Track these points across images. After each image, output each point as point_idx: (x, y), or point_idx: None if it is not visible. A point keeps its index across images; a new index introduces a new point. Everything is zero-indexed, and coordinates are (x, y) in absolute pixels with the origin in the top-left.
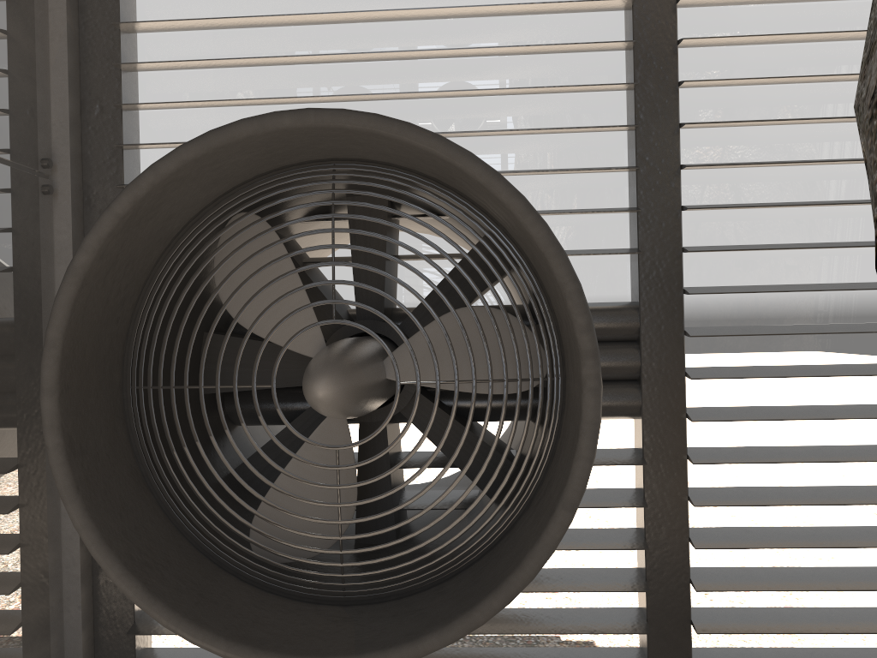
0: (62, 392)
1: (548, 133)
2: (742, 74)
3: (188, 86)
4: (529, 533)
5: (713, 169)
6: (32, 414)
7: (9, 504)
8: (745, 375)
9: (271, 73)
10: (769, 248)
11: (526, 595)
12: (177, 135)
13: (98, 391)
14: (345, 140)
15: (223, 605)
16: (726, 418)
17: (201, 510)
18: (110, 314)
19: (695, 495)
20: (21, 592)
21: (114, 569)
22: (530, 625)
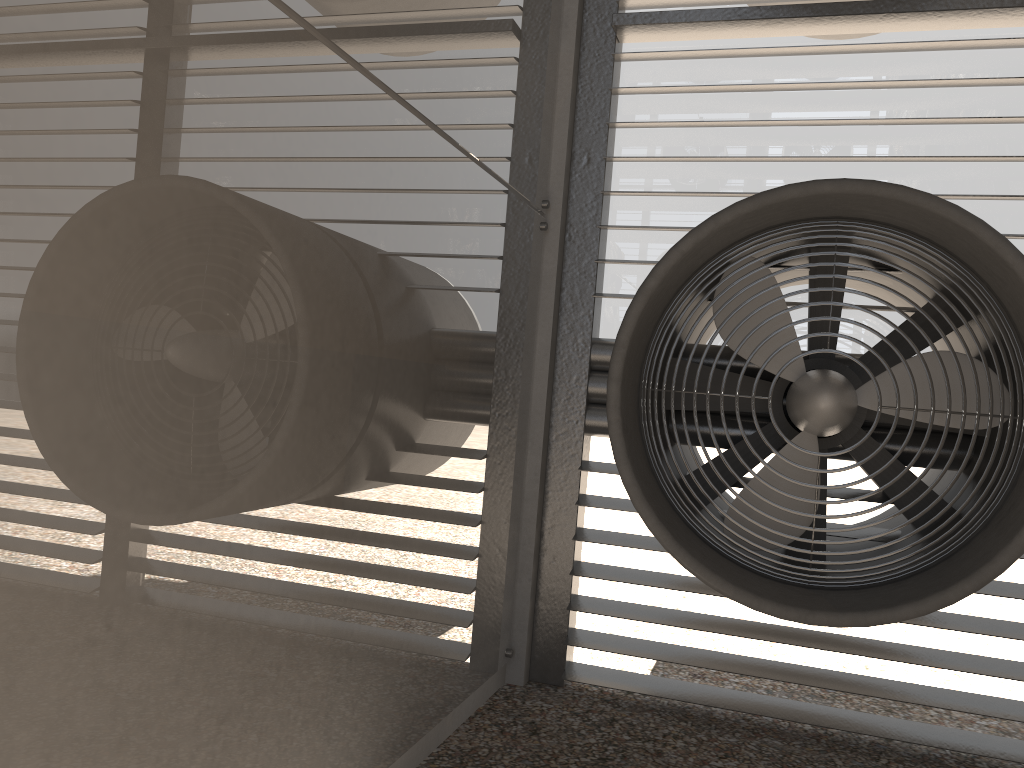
0: (622, 382)
1: (1010, 199)
2: None
3: (660, 142)
4: (995, 540)
5: None
6: (519, 410)
7: (504, 479)
8: None
9: (738, 133)
10: None
11: (938, 637)
12: (646, 185)
13: (631, 387)
14: (863, 204)
15: (718, 565)
16: None
17: (676, 499)
18: (646, 328)
19: None
20: (502, 553)
21: (651, 518)
22: (944, 662)
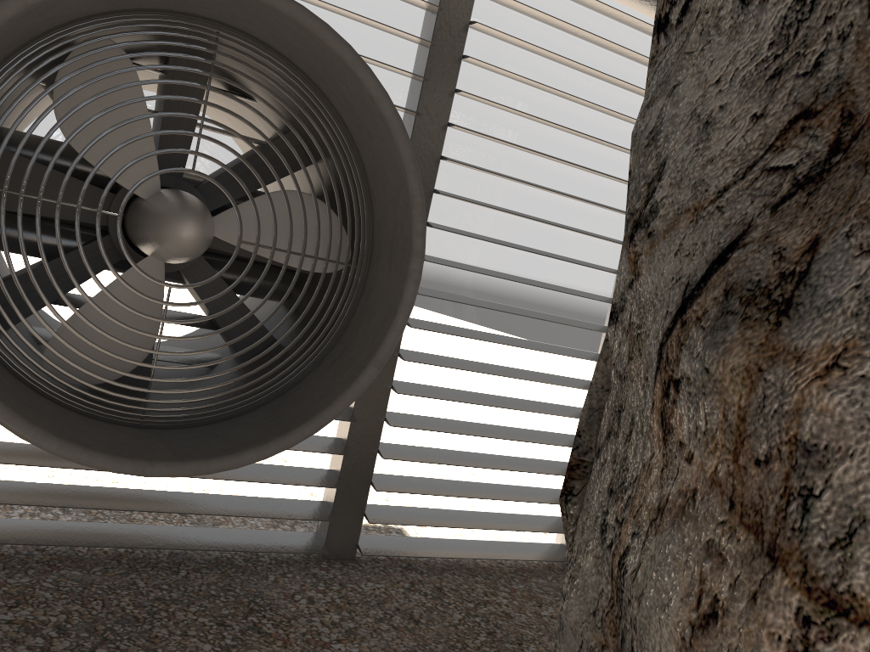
0: None
1: None
2: (504, 66)
3: None
4: (332, 383)
5: (466, 133)
6: None
7: None
8: (455, 300)
9: None
10: (494, 208)
11: None
12: None
13: None
14: (255, 14)
15: (37, 410)
16: (435, 330)
17: None
18: None
19: (397, 385)
20: None
21: None
22: (246, 475)
